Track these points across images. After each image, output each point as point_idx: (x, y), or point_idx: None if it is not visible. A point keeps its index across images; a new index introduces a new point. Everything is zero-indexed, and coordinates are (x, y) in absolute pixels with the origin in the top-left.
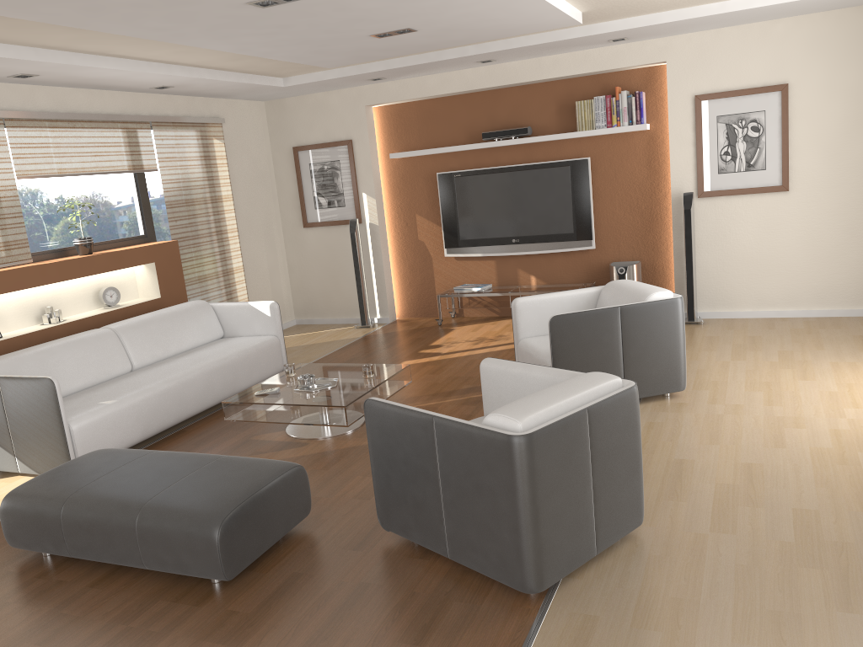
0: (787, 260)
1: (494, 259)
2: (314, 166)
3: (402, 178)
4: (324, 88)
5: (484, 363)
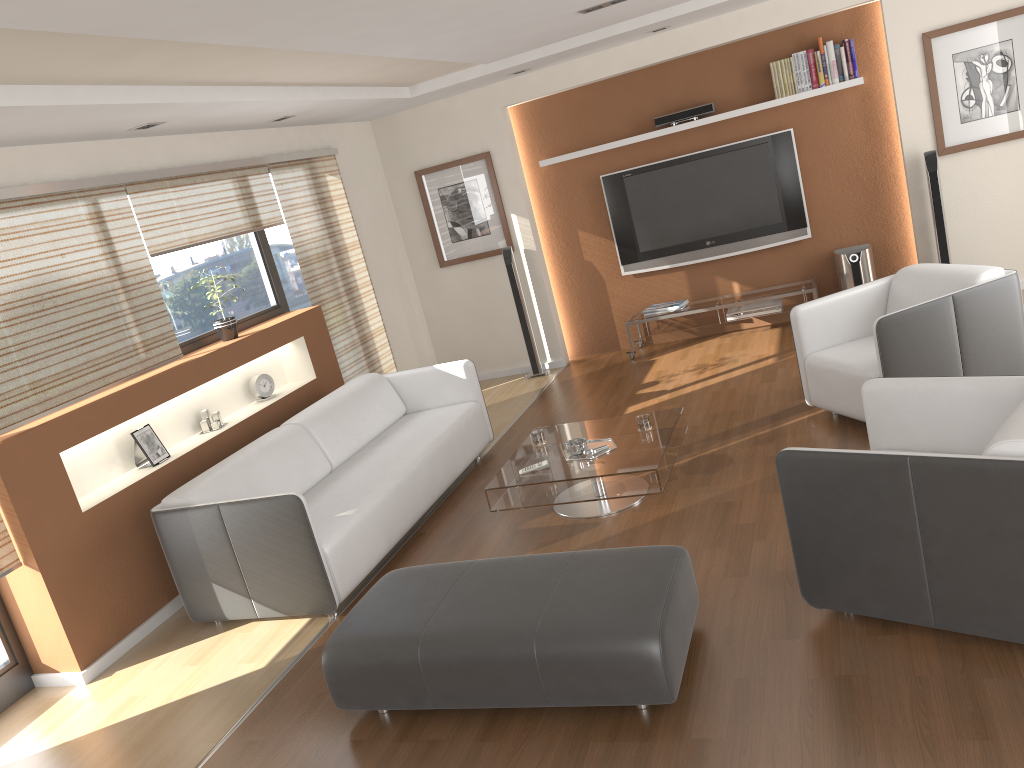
0: None
1: (683, 269)
2: (445, 191)
3: (554, 189)
4: (451, 92)
5: (869, 386)
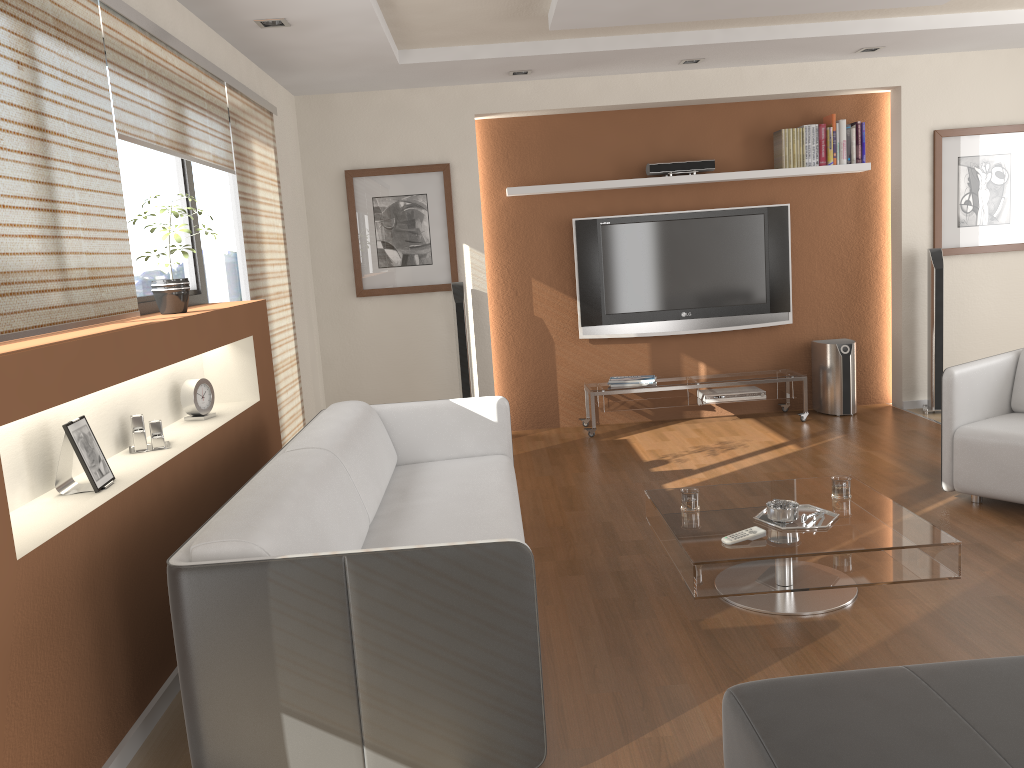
0: None
1: (647, 340)
2: (382, 201)
3: (512, 225)
4: (427, 79)
5: None
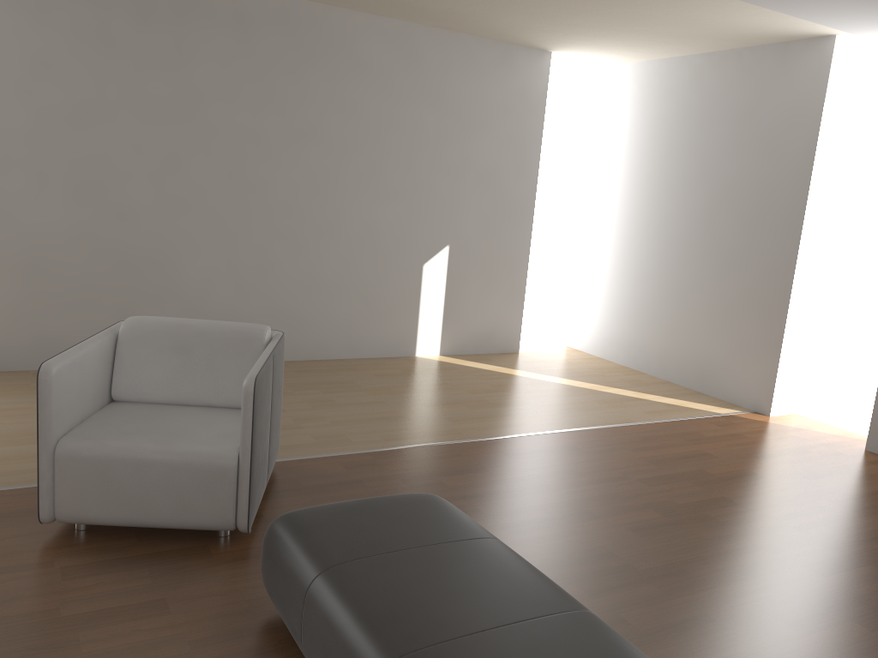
0: None
1: None
2: None
3: None
4: None
5: (56, 368)
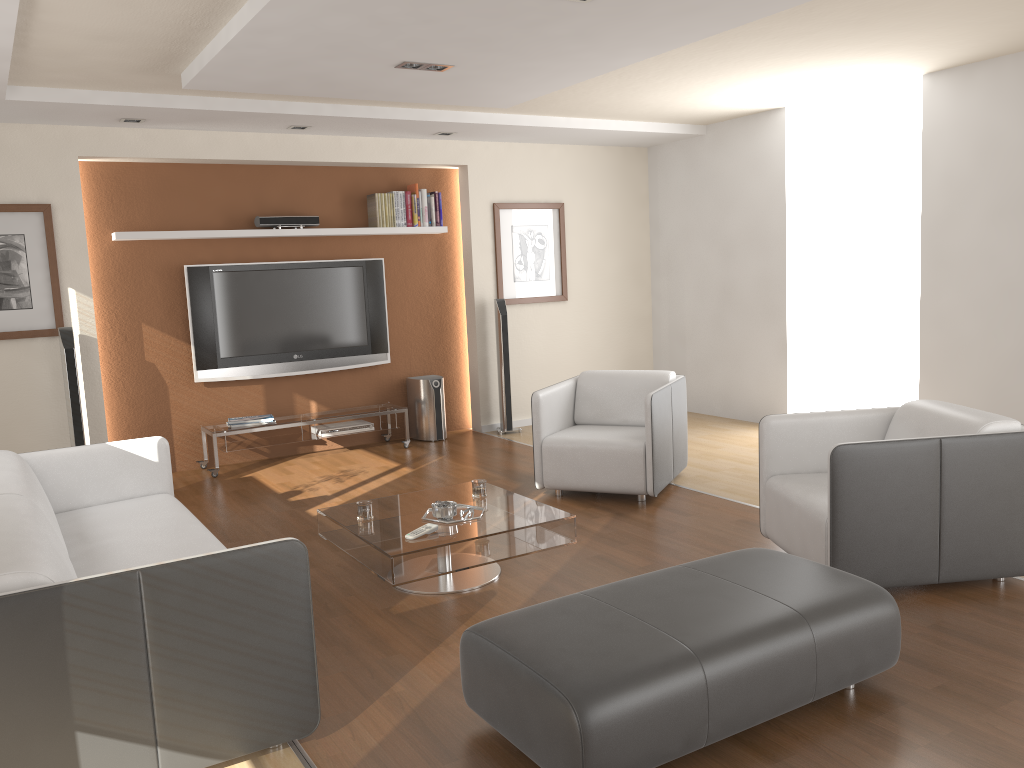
0: (567, 365)
1: (262, 382)
2: None
3: (119, 270)
4: (28, 116)
5: (772, 420)
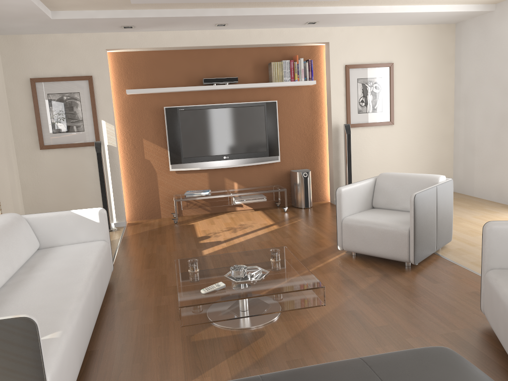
0: (392, 165)
1: (207, 171)
2: (53, 96)
3: (131, 110)
4: (74, 28)
5: (493, 225)
